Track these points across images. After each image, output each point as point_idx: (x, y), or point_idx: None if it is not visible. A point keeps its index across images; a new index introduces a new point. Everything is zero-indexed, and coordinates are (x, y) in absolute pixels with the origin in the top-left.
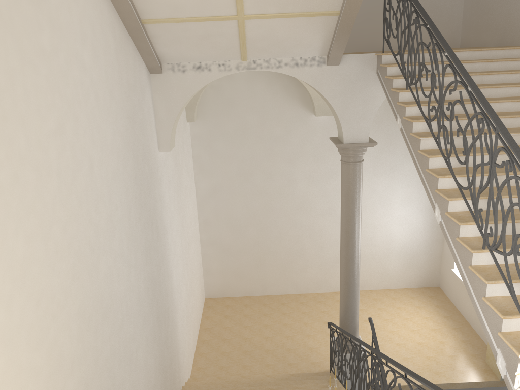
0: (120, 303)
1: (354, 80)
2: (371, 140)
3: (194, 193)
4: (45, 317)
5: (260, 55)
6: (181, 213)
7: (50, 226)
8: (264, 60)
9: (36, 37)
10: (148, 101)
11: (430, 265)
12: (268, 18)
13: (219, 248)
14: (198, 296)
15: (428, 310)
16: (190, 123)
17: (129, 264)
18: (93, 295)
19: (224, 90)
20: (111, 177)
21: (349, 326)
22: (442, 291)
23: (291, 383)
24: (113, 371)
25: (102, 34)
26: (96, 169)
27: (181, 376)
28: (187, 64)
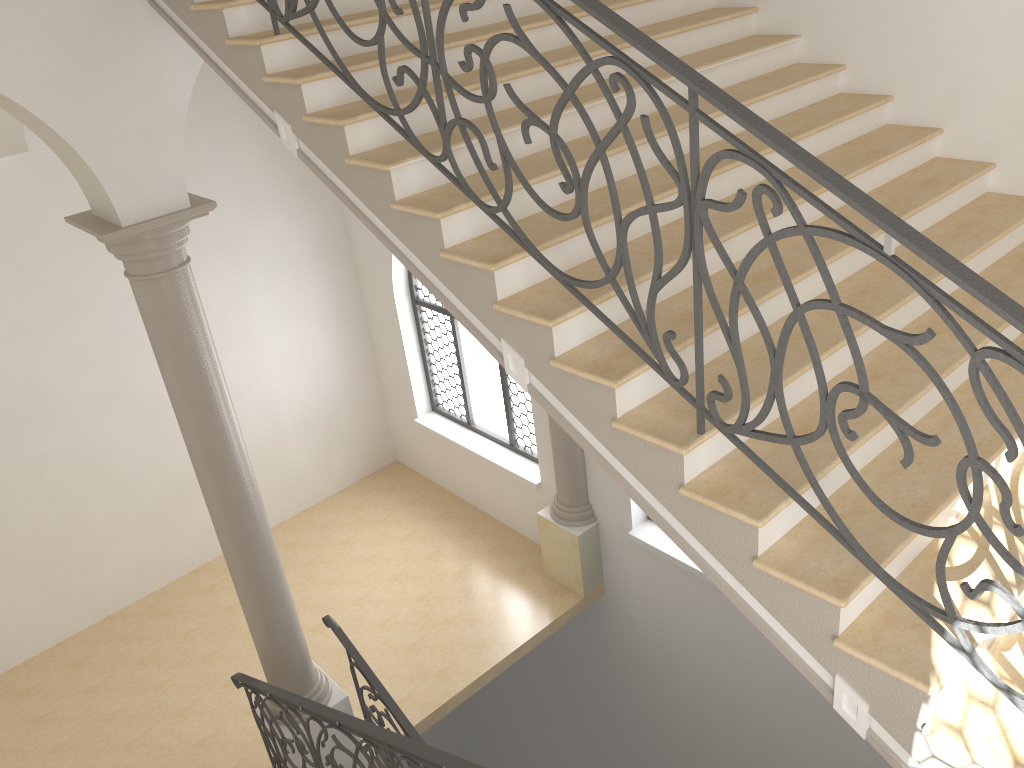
0: None
1: (90, 34)
2: (194, 198)
3: None
4: None
5: None
6: None
7: None
8: None
9: None
10: None
11: (369, 425)
12: None
13: None
14: None
15: (401, 518)
16: None
17: None
18: None
19: None
20: None
21: (289, 662)
22: (407, 466)
23: None
24: None
25: None
26: None
27: None
28: None
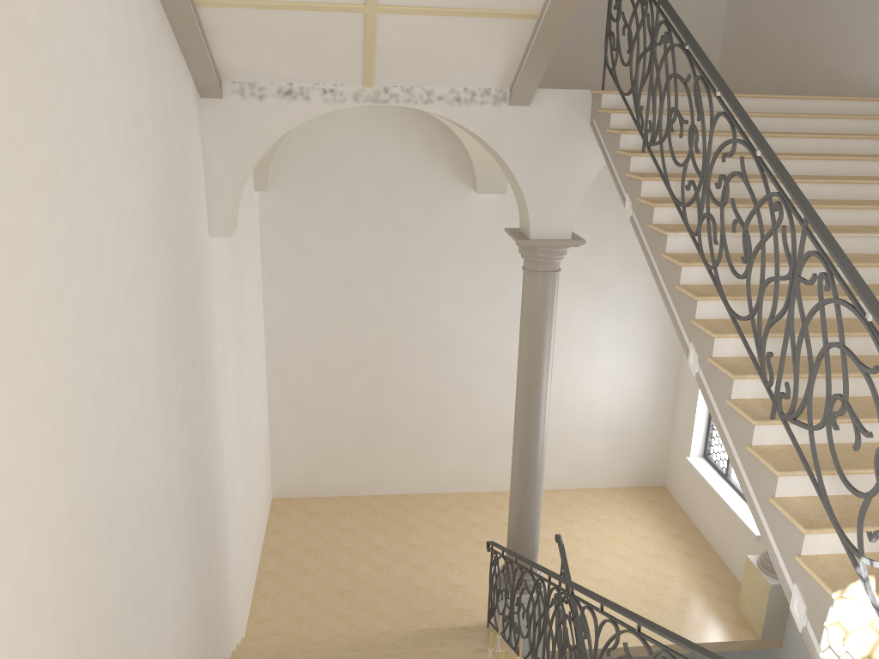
0: (138, 502)
1: (552, 134)
2: (575, 236)
3: (261, 315)
4: (14, 520)
5: (397, 78)
6: (240, 348)
7: (27, 353)
8: (403, 88)
9: (15, 1)
10: (195, 146)
11: (652, 450)
12: (419, 13)
13: (301, 413)
14: (261, 495)
15: (647, 523)
16: (259, 192)
17: (155, 431)
18: (95, 485)
19: (321, 139)
20: (132, 274)
21: (523, 548)
22: (669, 493)
23: (423, 645)
24: (124, 623)
25: (126, 16)
26: (108, 256)
27: (231, 633)
28: (268, 86)
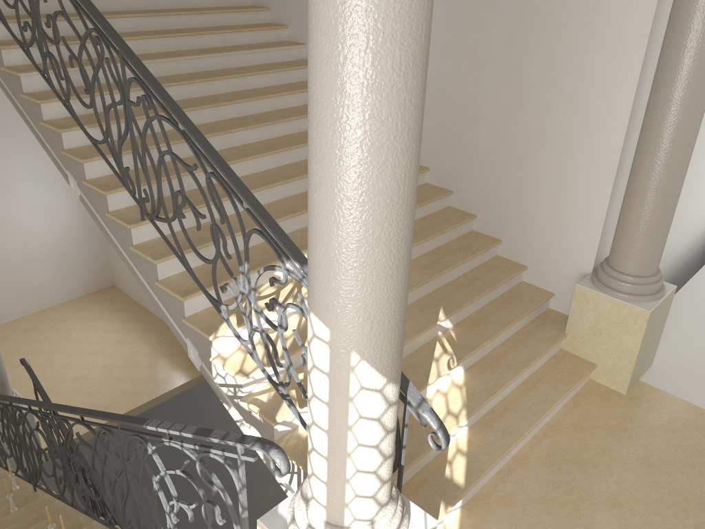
0: None
1: None
2: None
3: None
4: None
5: None
6: None
7: None
8: None
9: None
10: None
11: (95, 259)
12: None
13: None
14: None
15: (106, 319)
16: None
17: None
18: None
19: None
20: None
21: None
22: (119, 289)
23: None
24: None
25: None
26: None
27: None
28: None
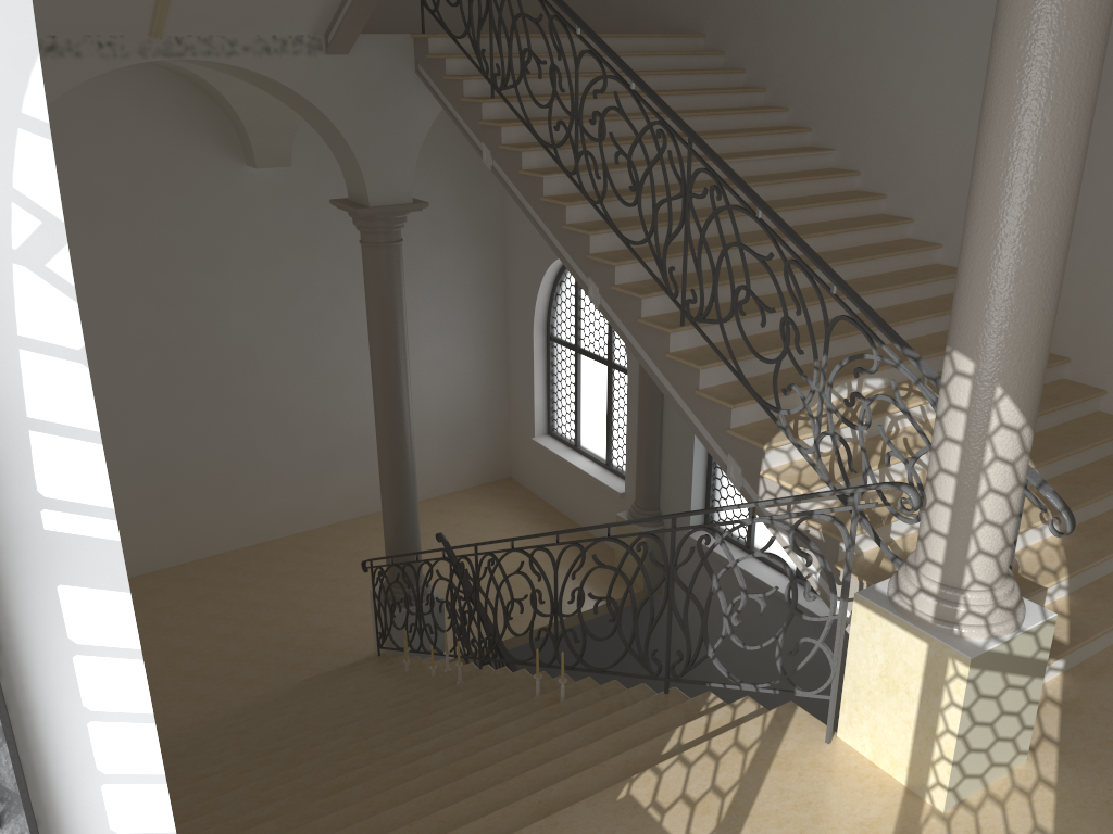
0: None
1: (378, 85)
2: (414, 199)
3: None
4: None
5: (194, 26)
6: None
7: None
8: (199, 38)
9: None
10: None
11: (493, 440)
12: None
13: None
14: None
15: (505, 516)
16: None
17: None
18: None
19: None
20: None
21: (407, 556)
22: (518, 482)
23: (321, 688)
24: None
25: None
26: None
27: None
28: None
